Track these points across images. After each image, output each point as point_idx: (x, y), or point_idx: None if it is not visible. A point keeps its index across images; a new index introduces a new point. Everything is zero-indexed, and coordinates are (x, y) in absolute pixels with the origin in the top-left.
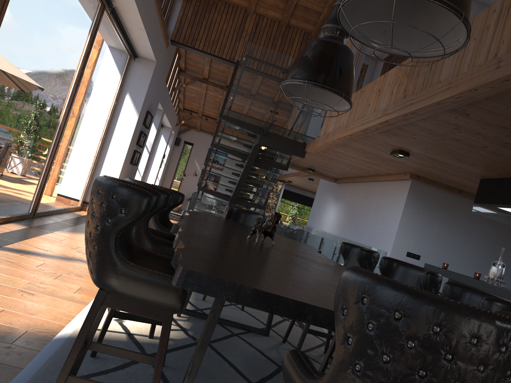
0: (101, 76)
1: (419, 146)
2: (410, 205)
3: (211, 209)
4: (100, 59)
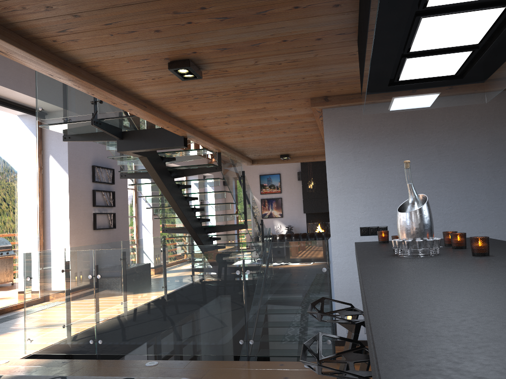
0: None
1: (138, 31)
2: (337, 149)
3: (52, 267)
4: None
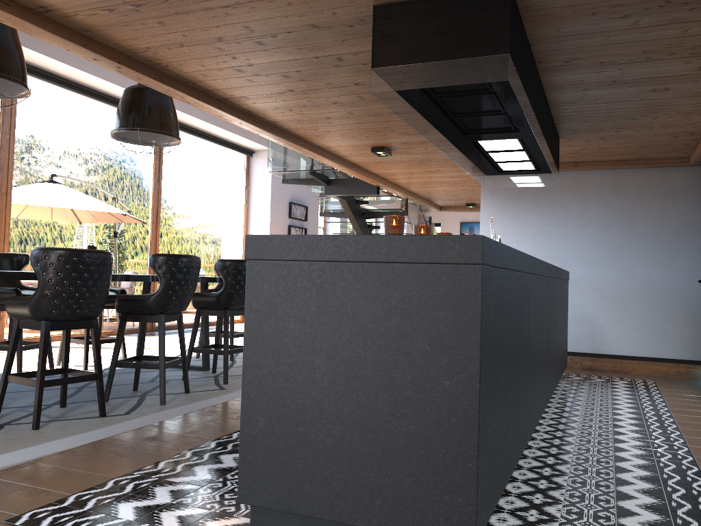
0: (200, 185)
1: (356, 136)
2: (489, 205)
3: None
4: (188, 169)
